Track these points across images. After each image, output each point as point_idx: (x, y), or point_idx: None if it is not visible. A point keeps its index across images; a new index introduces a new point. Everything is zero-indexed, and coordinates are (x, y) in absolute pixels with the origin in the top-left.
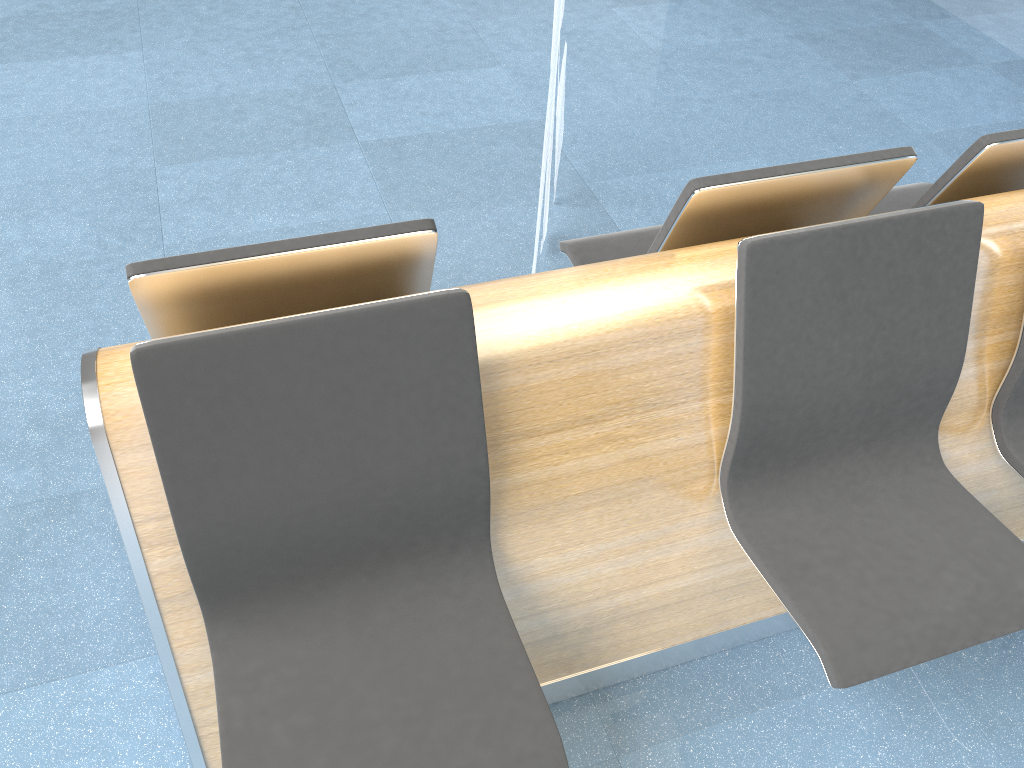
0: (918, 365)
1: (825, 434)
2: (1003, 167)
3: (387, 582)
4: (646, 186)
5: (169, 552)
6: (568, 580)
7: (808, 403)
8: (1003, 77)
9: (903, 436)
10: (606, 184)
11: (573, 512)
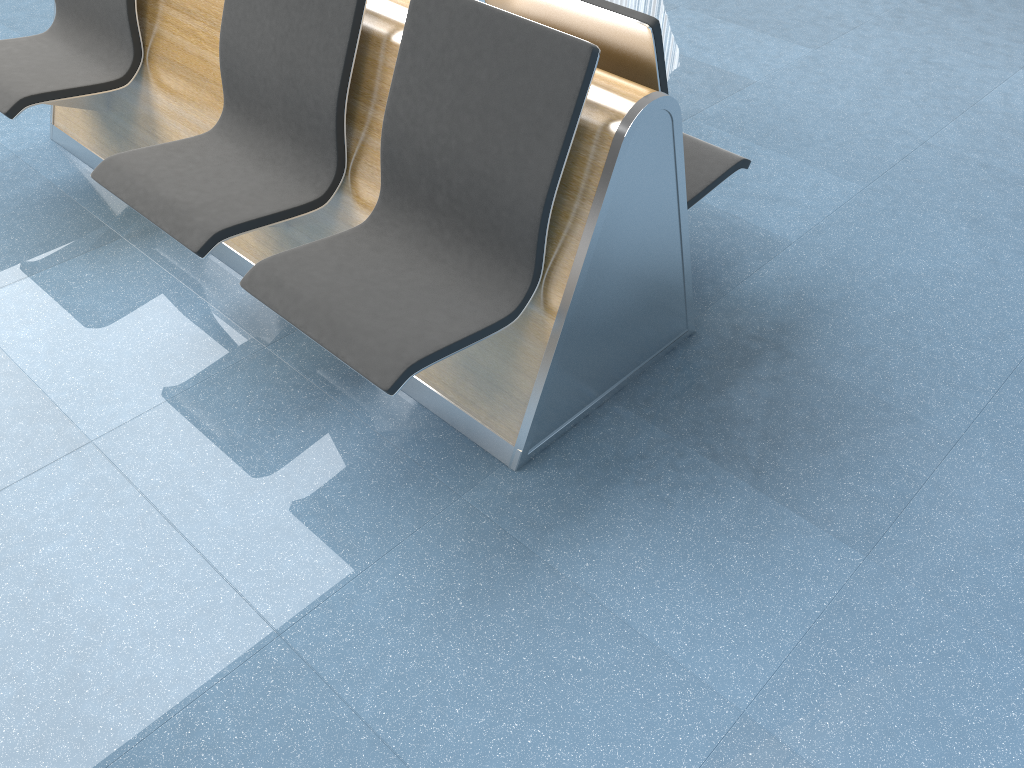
0: (309, 80)
1: (265, 105)
2: (520, 14)
3: (100, 45)
4: (724, 142)
5: None
6: (168, 124)
7: (250, 63)
8: None
9: (314, 154)
10: (700, 126)
11: (175, 75)
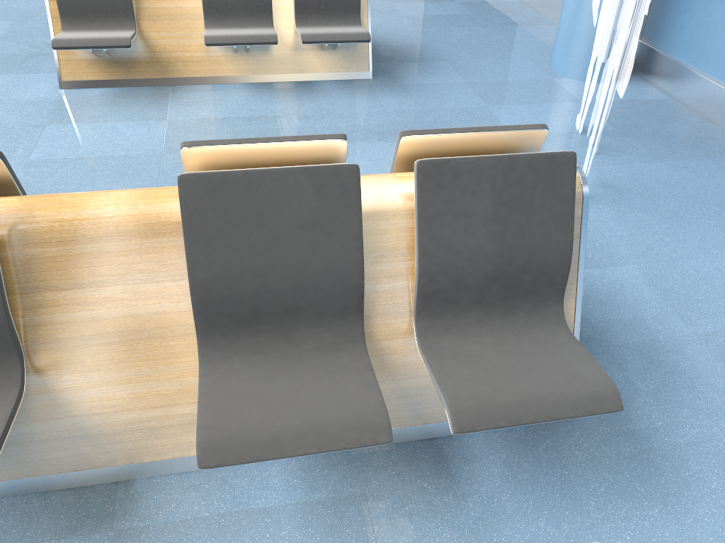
0: None
1: (231, 8)
2: None
3: (107, 23)
4: None
5: (55, 4)
6: (161, 43)
7: None
8: (460, 5)
9: (260, 16)
10: None
11: (161, 20)
